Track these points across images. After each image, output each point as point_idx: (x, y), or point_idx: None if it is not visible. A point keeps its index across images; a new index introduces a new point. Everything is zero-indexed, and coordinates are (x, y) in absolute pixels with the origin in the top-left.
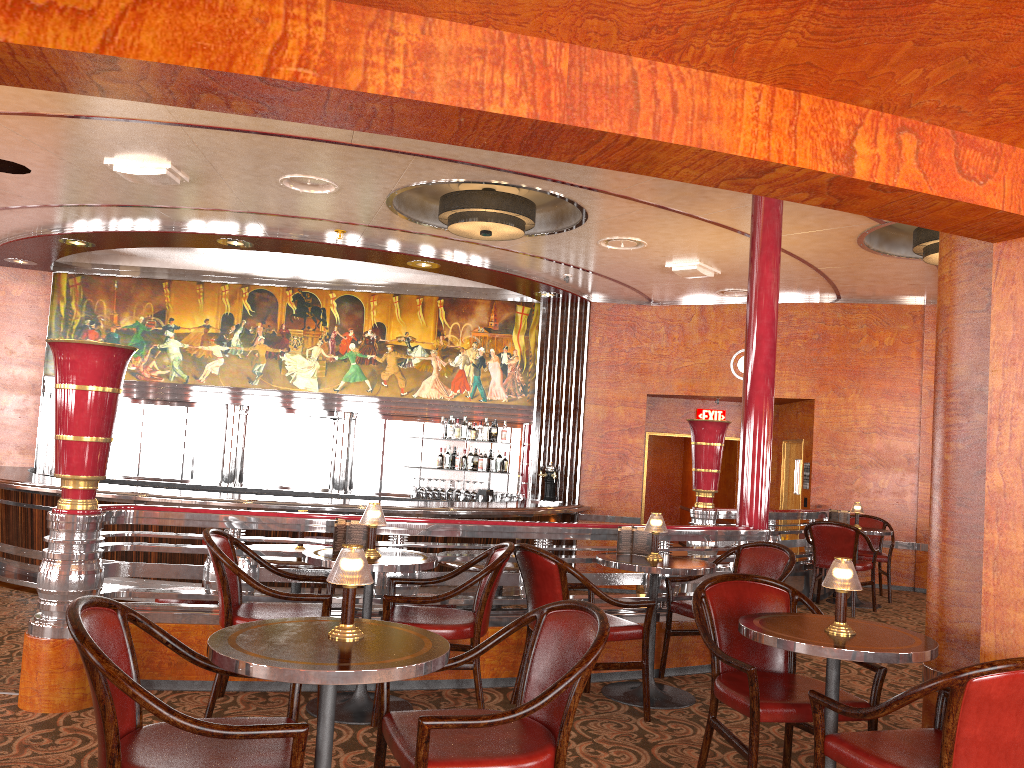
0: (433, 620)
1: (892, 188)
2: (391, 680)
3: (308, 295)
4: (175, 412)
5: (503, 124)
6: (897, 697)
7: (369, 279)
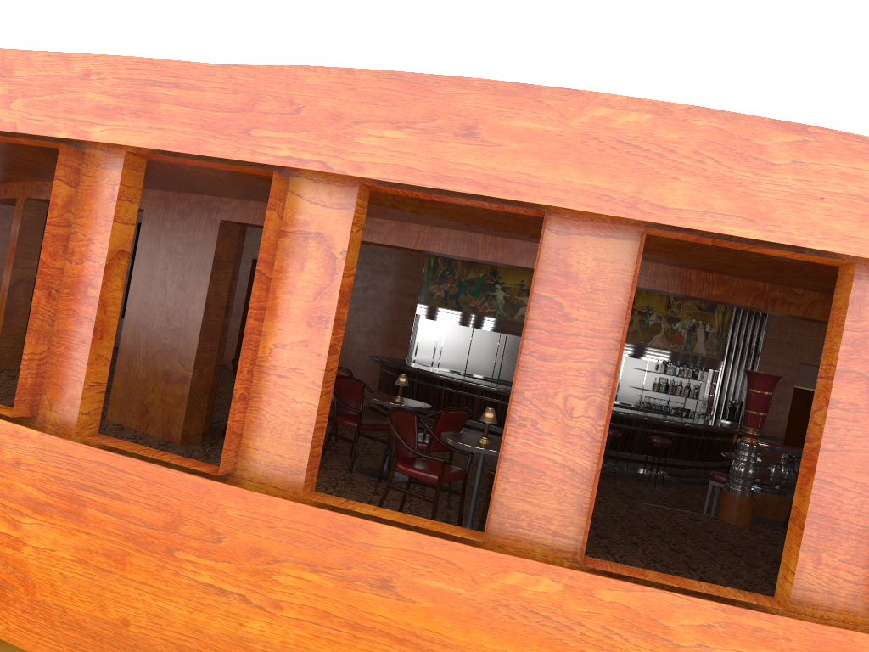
0: None
1: None
2: None
3: None
4: (492, 335)
5: None
6: None
7: None
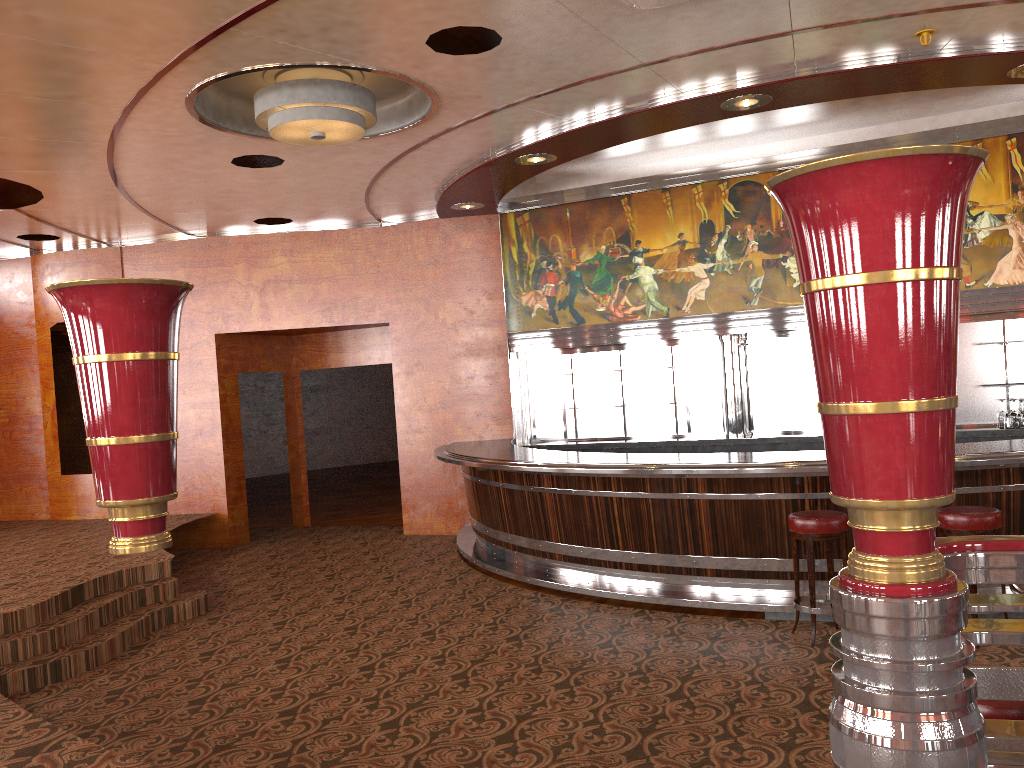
0: None
1: None
2: None
3: None
4: (657, 355)
5: None
6: None
7: (895, 134)
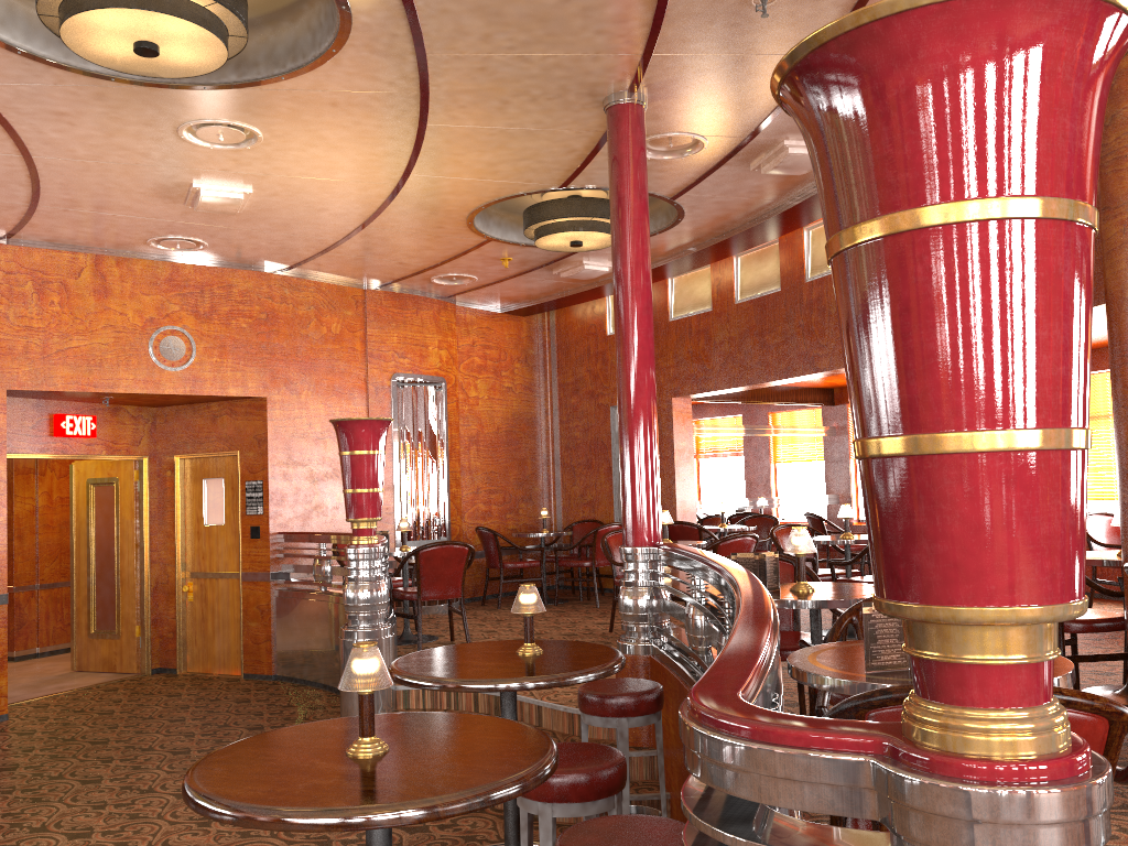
0: None
1: None
2: None
3: None
4: None
5: None
6: None
7: None
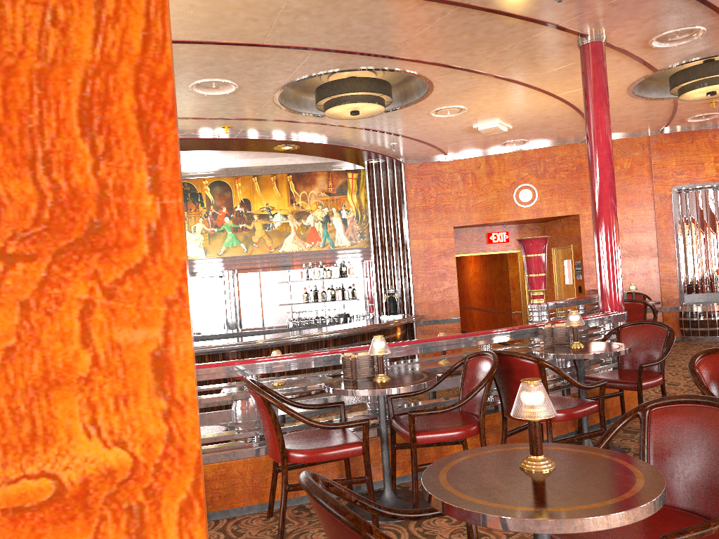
0: (442, 424)
1: None
2: (658, 509)
3: (186, 184)
4: None
5: None
6: None
7: (232, 166)
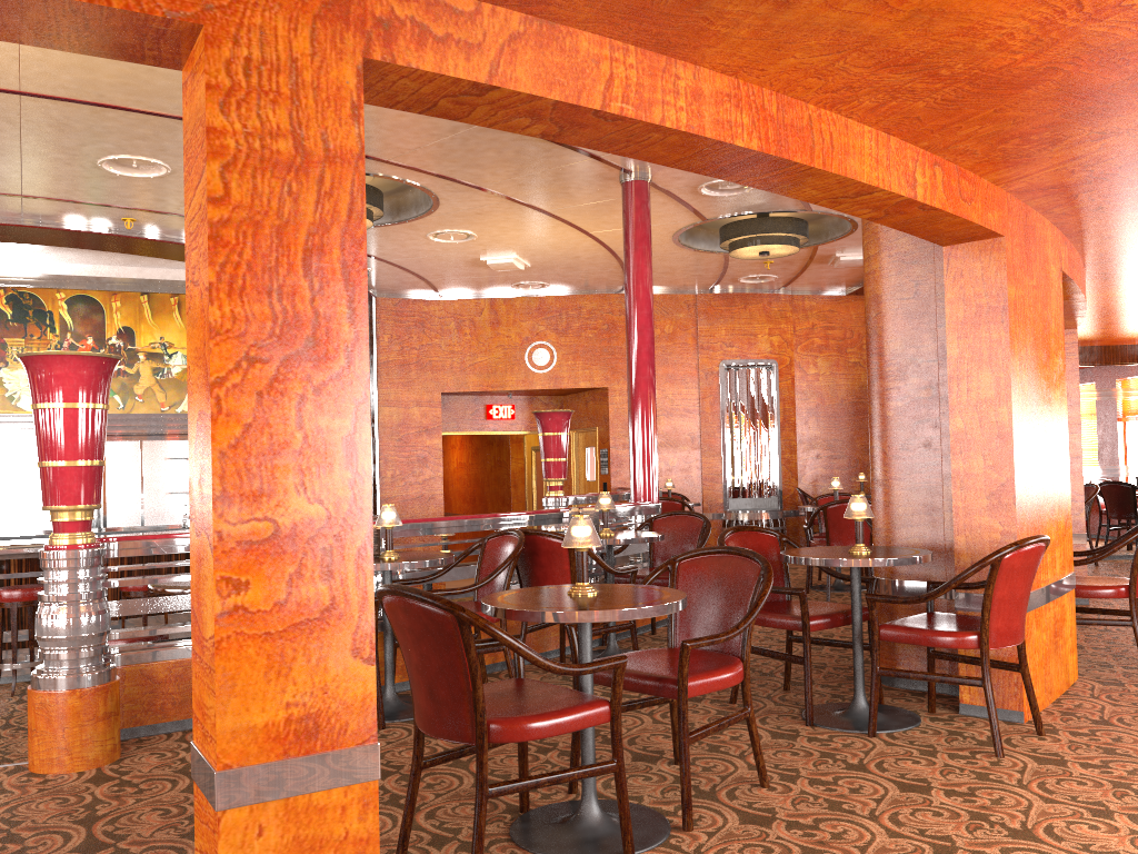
0: None
1: (931, 208)
2: (679, 610)
3: (27, 296)
4: None
5: (731, 154)
6: (954, 579)
7: (109, 275)
